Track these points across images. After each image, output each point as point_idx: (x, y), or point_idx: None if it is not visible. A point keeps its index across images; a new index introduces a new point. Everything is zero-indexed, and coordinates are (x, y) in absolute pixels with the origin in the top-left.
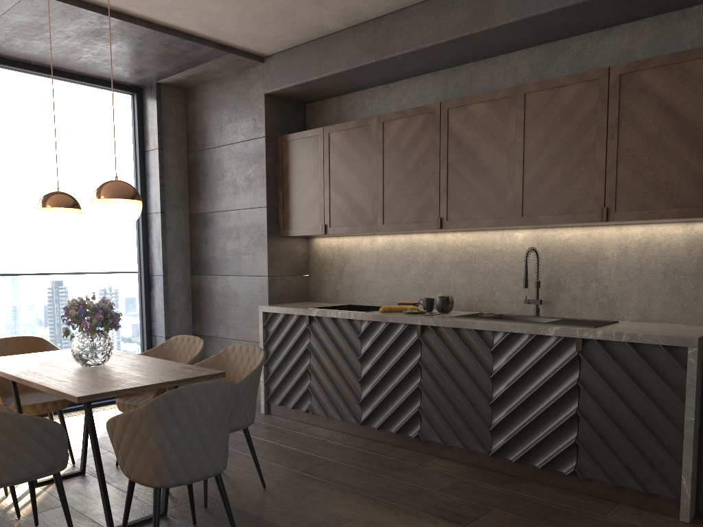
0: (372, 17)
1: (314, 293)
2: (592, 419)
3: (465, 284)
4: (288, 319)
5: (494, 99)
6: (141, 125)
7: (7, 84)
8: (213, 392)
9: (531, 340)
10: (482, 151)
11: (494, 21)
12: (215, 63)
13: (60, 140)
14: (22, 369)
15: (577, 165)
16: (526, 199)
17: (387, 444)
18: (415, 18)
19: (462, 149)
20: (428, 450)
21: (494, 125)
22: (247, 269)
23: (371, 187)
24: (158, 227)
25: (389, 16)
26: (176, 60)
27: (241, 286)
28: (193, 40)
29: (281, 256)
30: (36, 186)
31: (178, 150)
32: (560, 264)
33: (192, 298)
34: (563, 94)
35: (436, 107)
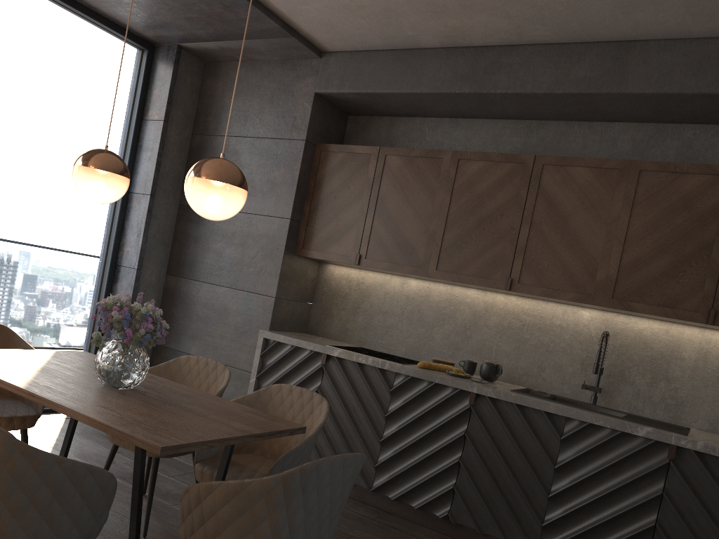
0: (476, 44)
1: (315, 325)
2: (671, 534)
3: (510, 353)
4: (297, 352)
5: (602, 168)
6: (146, 88)
7: None
8: (348, 467)
9: (614, 436)
10: (576, 218)
11: (627, 87)
12: (266, 43)
13: (49, 80)
14: (23, 378)
15: (687, 259)
16: (620, 281)
17: (403, 519)
18: (530, 59)
19: (552, 211)
20: (456, 534)
21: (597, 195)
22: (248, 283)
23: (428, 226)
24: (142, 211)
25: (497, 49)
26: (224, 26)
27: (236, 302)
28: (261, 10)
29: (292, 277)
30: (8, 129)
31: (183, 128)
32: (628, 354)
33: (162, 302)
34: (685, 181)
35: (530, 159)
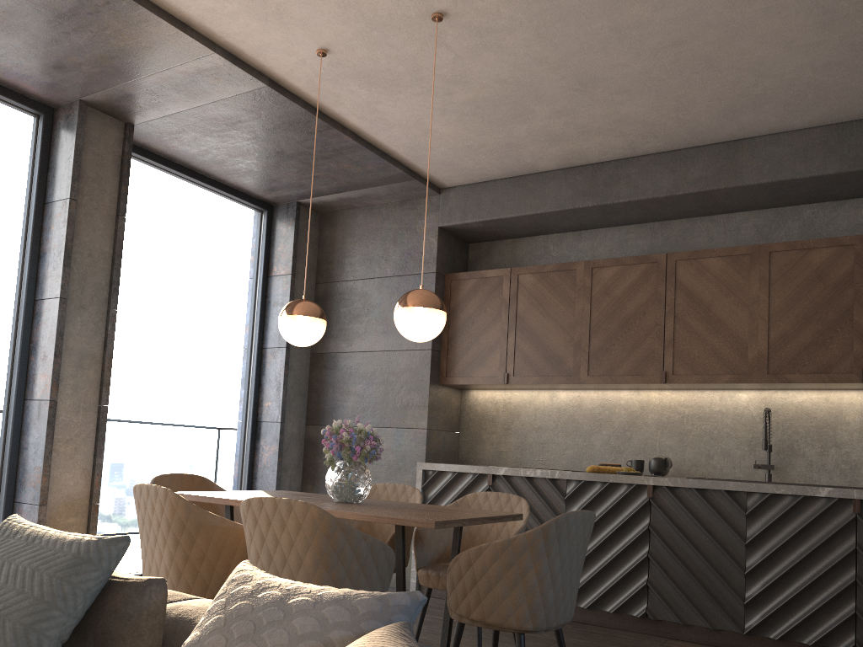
0: (592, 162)
1: (466, 453)
2: None
3: (674, 447)
4: (459, 478)
5: (733, 255)
6: (268, 246)
7: (146, 181)
8: (586, 522)
9: (798, 501)
10: (718, 305)
11: (742, 180)
12: (387, 188)
13: (188, 251)
14: None
15: (831, 325)
16: (771, 356)
17: (600, 627)
18: (646, 168)
19: (693, 301)
20: (658, 631)
21: (733, 281)
22: (396, 420)
23: (572, 335)
24: (279, 364)
25: (613, 163)
26: (348, 179)
27: (385, 440)
28: (388, 160)
29: (439, 407)
30: (158, 301)
31: (307, 279)
32: (793, 428)
33: (304, 454)
34: (814, 256)
35: (662, 257)
